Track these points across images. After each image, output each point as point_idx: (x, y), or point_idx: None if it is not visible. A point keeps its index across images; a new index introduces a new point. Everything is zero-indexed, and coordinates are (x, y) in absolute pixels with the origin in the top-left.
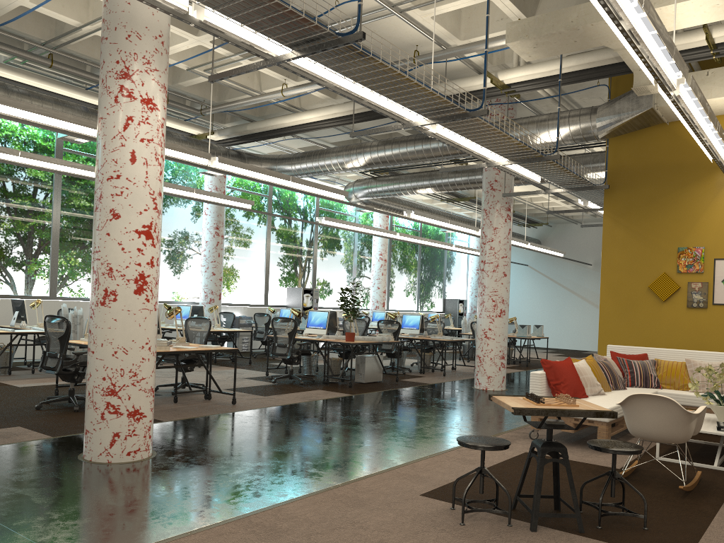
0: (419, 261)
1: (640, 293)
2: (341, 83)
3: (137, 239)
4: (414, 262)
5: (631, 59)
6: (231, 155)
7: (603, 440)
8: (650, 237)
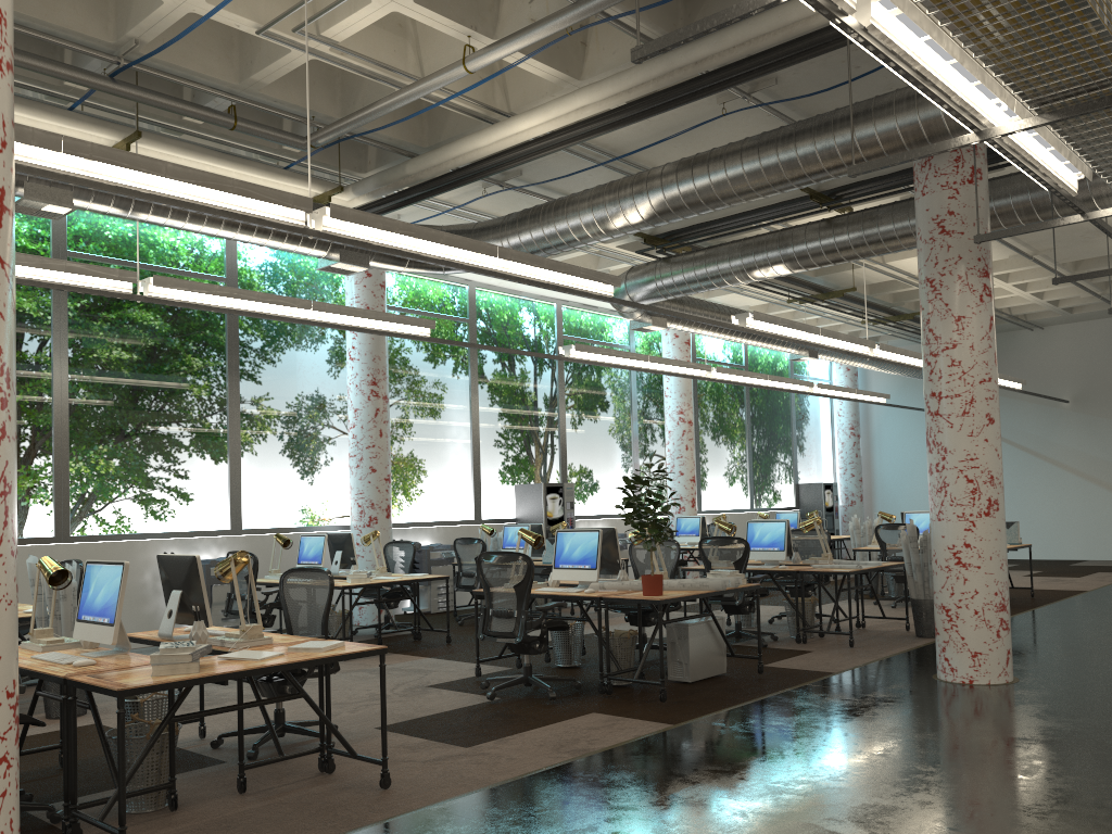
0: (748, 421)
1: None
2: None
3: None
4: (740, 423)
5: None
6: None
7: None
8: None
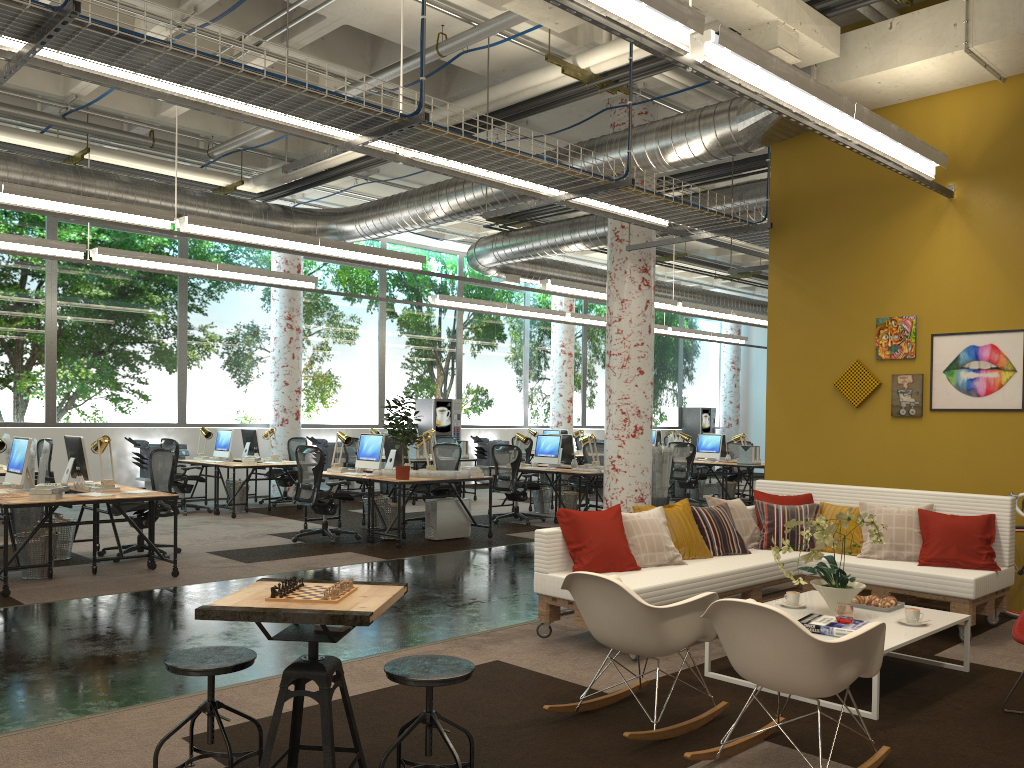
0: None
1: (824, 395)
2: (181, 90)
3: None
4: None
5: (719, 11)
6: (269, 212)
7: (427, 658)
8: (837, 303)
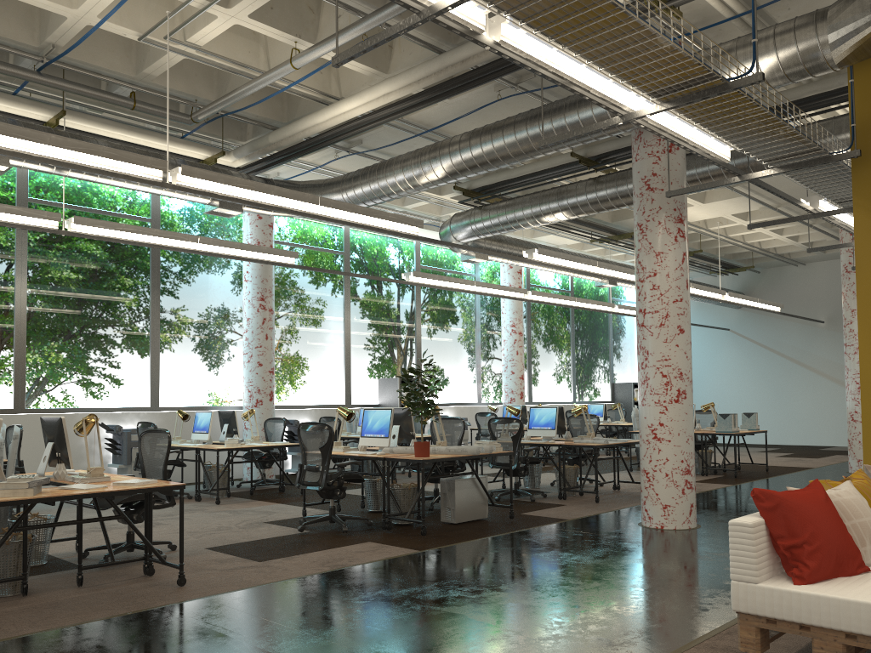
0: (573, 334)
1: None
2: None
3: None
4: (565, 335)
5: None
6: None
7: None
8: None
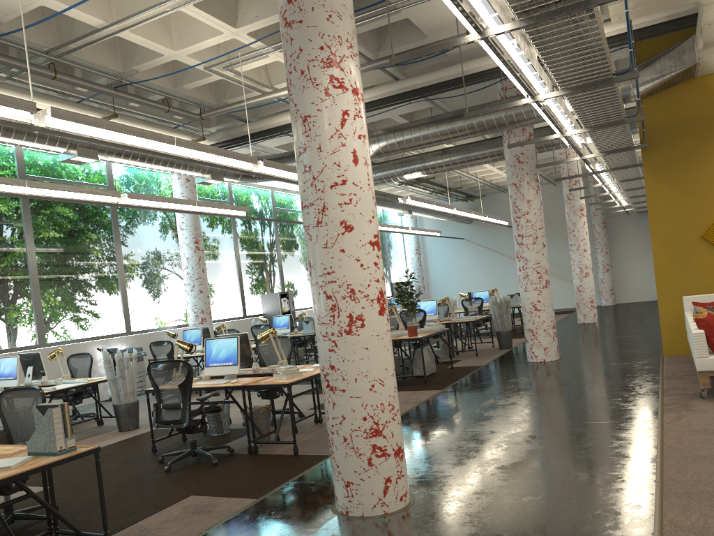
0: None
1: (694, 243)
2: (512, 56)
3: (372, 251)
4: None
5: (711, 13)
6: None
7: None
8: (695, 188)
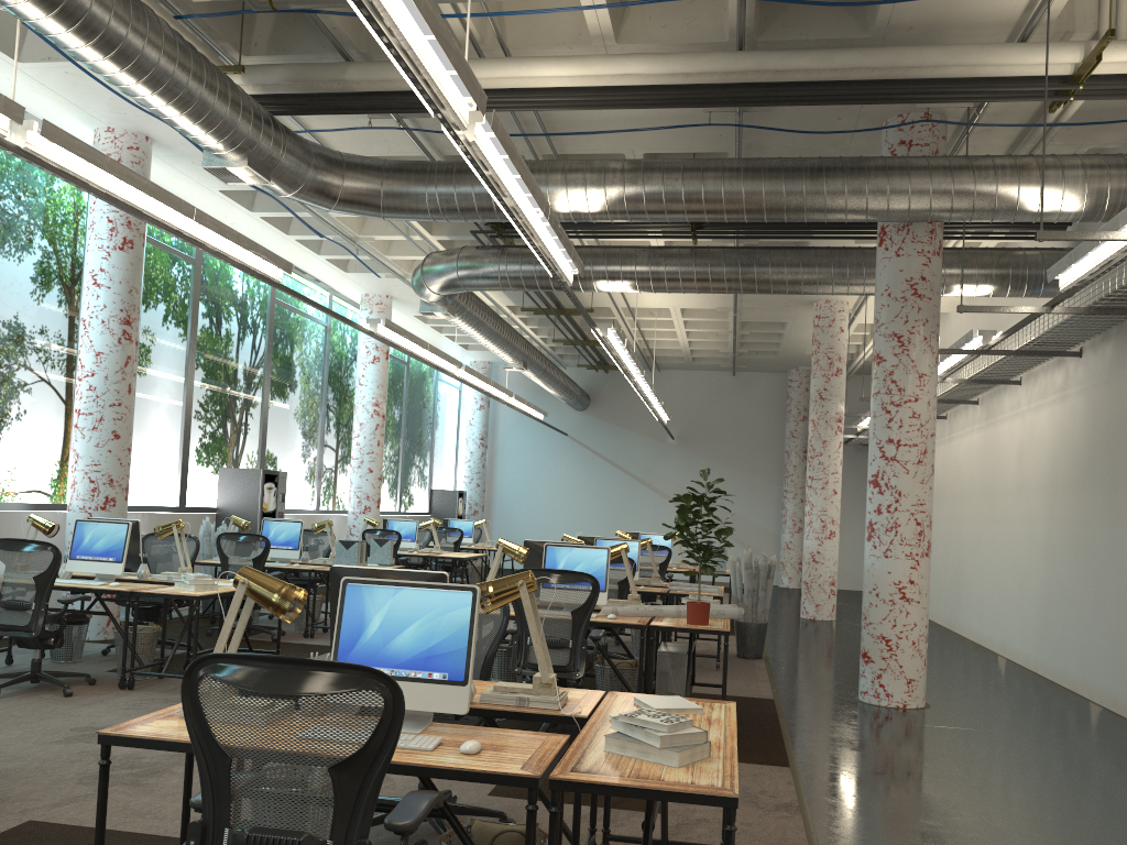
0: (405, 420)
1: None
2: None
3: None
4: (399, 421)
5: None
6: (287, 136)
7: None
8: None
